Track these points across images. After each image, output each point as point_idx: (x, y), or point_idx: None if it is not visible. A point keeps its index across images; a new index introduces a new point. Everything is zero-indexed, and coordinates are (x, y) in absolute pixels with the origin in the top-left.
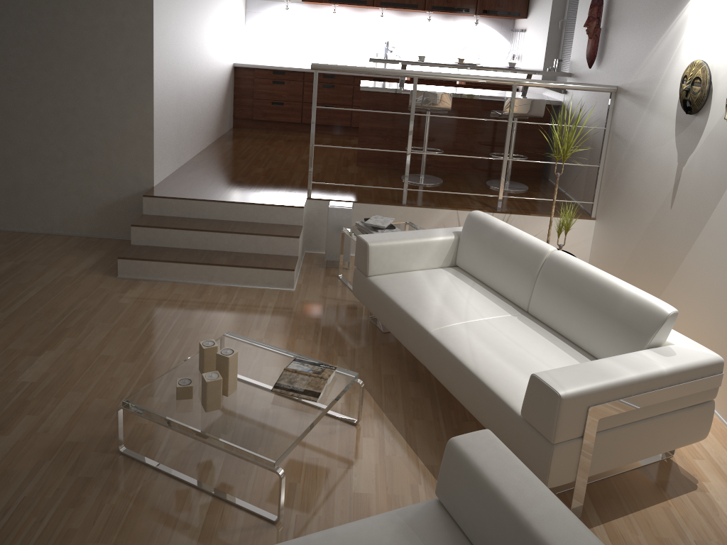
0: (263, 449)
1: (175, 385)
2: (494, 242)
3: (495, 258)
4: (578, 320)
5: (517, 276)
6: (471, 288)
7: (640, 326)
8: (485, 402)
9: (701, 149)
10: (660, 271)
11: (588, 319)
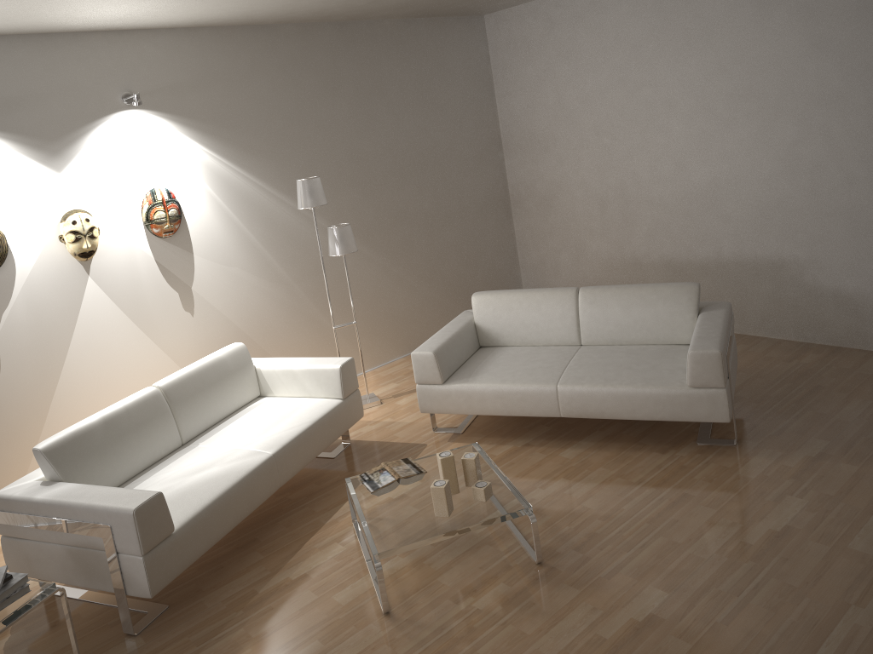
0: (474, 449)
1: (482, 507)
2: (111, 433)
3: (127, 442)
4: (219, 399)
5: (159, 428)
6: (152, 476)
7: (245, 361)
8: (329, 424)
9: (21, 297)
10: (18, 437)
11: (224, 391)
